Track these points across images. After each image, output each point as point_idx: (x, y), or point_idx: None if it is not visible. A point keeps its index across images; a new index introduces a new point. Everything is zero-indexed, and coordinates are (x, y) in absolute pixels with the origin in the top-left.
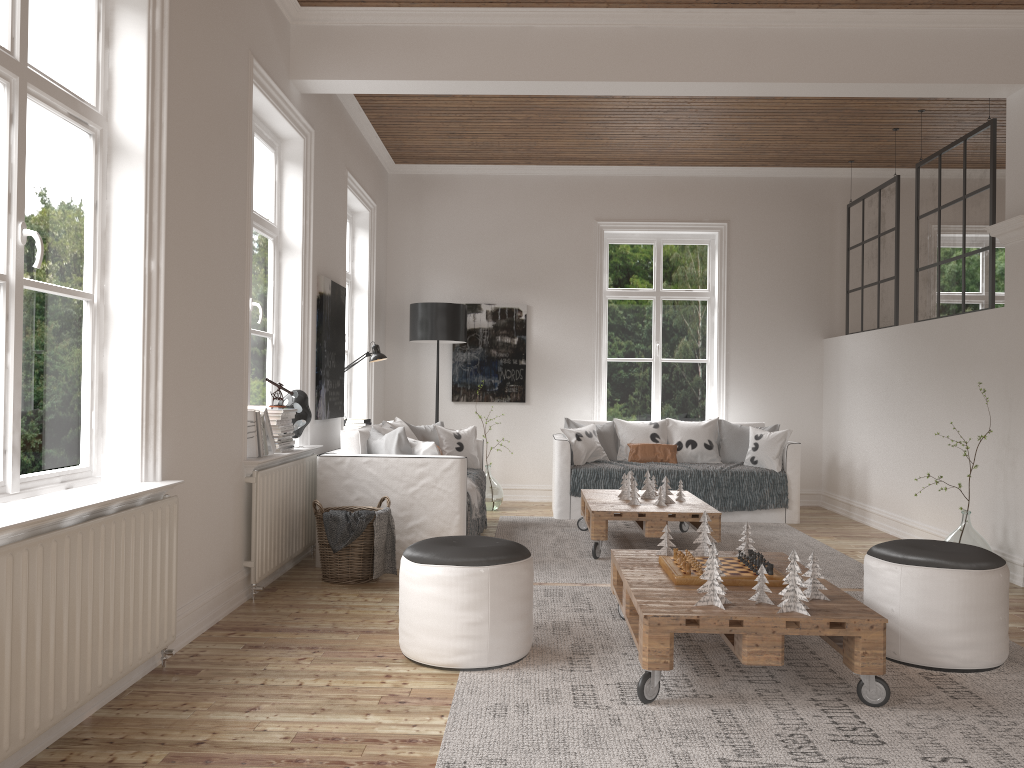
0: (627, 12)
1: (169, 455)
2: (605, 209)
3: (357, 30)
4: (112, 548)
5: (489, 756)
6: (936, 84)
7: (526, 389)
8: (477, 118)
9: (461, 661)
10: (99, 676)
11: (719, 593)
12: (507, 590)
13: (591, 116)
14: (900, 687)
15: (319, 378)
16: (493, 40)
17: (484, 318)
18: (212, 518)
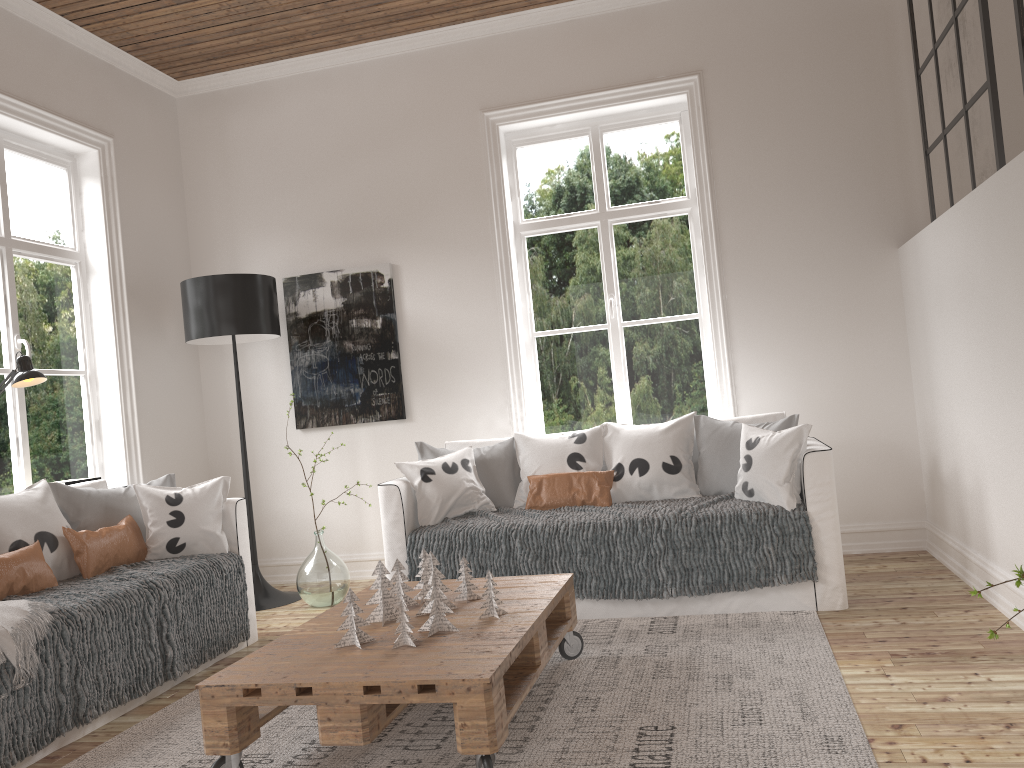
0: None
1: None
2: (494, 91)
3: None
4: None
5: None
6: None
7: (405, 397)
8: None
9: None
10: None
11: None
12: None
13: None
14: None
15: None
16: None
17: (329, 294)
18: None
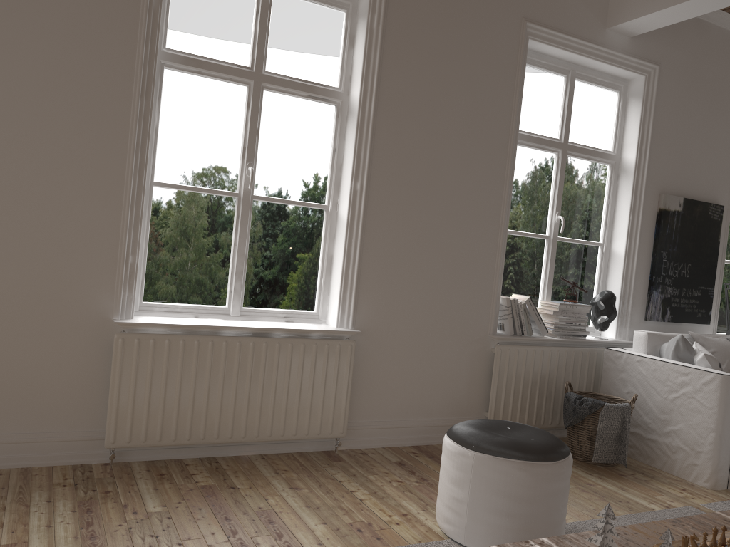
0: None
1: (368, 314)
2: None
3: None
4: (262, 358)
5: None
6: None
7: None
8: None
9: (446, 529)
10: (242, 431)
11: None
12: (490, 482)
13: None
14: None
15: (651, 284)
16: None
17: None
18: (432, 368)
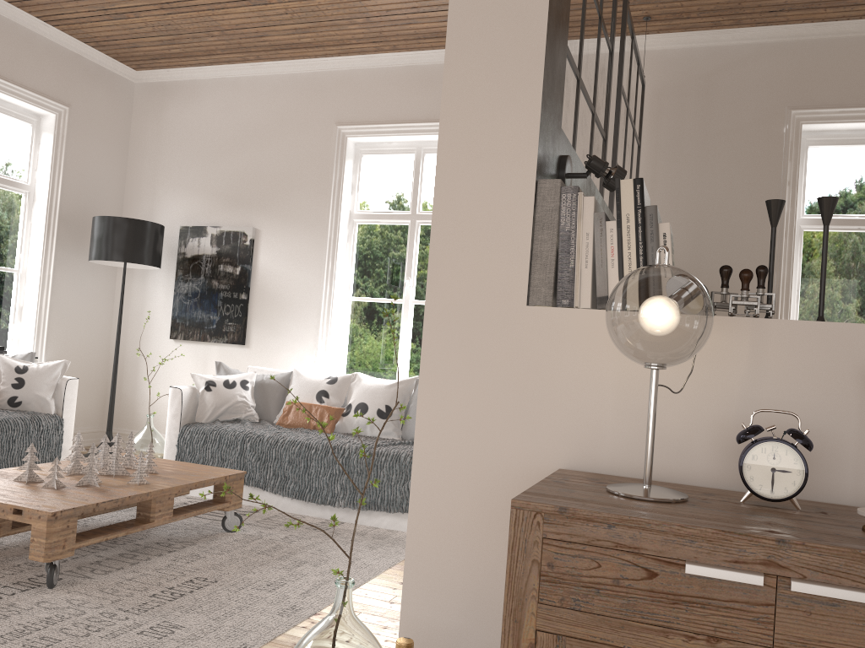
0: None
1: None
2: (348, 110)
3: None
4: None
5: None
6: None
7: (247, 329)
8: None
9: None
10: None
11: None
12: None
13: None
14: None
15: None
16: None
17: (209, 243)
18: None
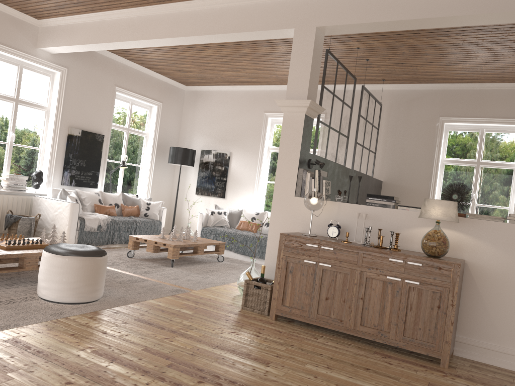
0: (132, 10)
1: None
2: (269, 106)
3: (56, 27)
4: None
5: None
6: (252, 32)
7: (225, 192)
8: (175, 63)
9: None
10: None
11: None
12: None
13: (214, 59)
14: (1, 295)
15: (64, 168)
16: (93, 27)
17: (212, 157)
18: None
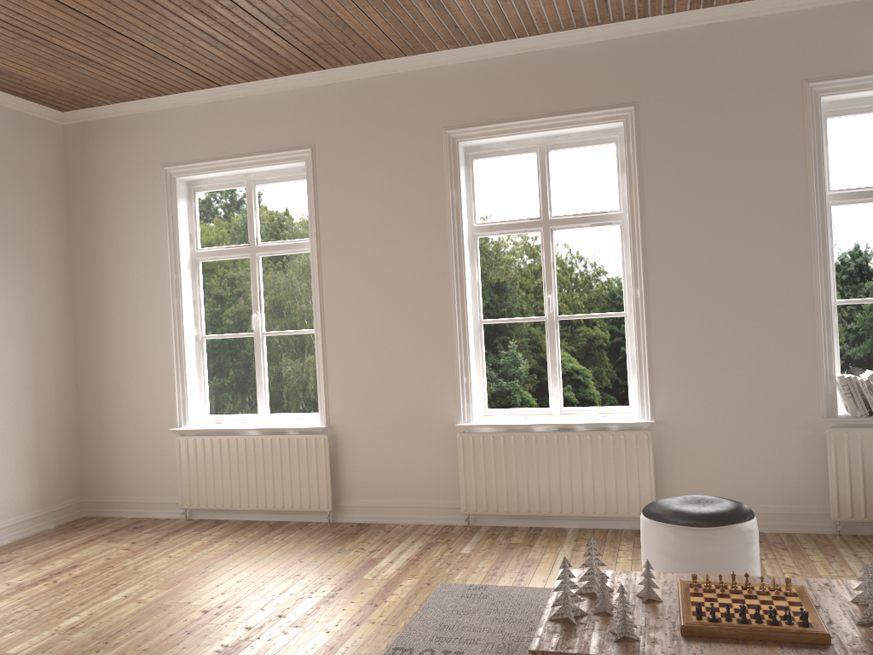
0: None
1: (666, 405)
2: None
3: None
4: (566, 448)
5: (491, 595)
6: None
7: None
8: None
9: None
10: (558, 507)
11: (584, 581)
12: (653, 541)
13: None
14: None
15: None
16: None
17: None
18: (751, 455)
